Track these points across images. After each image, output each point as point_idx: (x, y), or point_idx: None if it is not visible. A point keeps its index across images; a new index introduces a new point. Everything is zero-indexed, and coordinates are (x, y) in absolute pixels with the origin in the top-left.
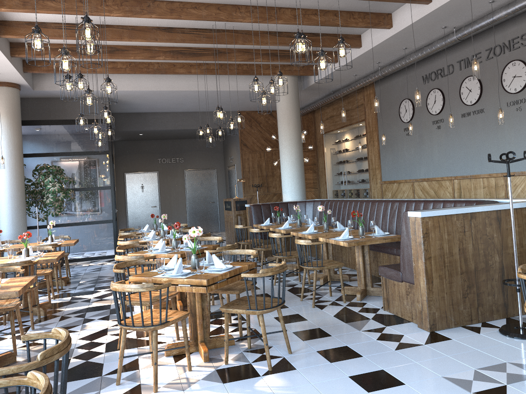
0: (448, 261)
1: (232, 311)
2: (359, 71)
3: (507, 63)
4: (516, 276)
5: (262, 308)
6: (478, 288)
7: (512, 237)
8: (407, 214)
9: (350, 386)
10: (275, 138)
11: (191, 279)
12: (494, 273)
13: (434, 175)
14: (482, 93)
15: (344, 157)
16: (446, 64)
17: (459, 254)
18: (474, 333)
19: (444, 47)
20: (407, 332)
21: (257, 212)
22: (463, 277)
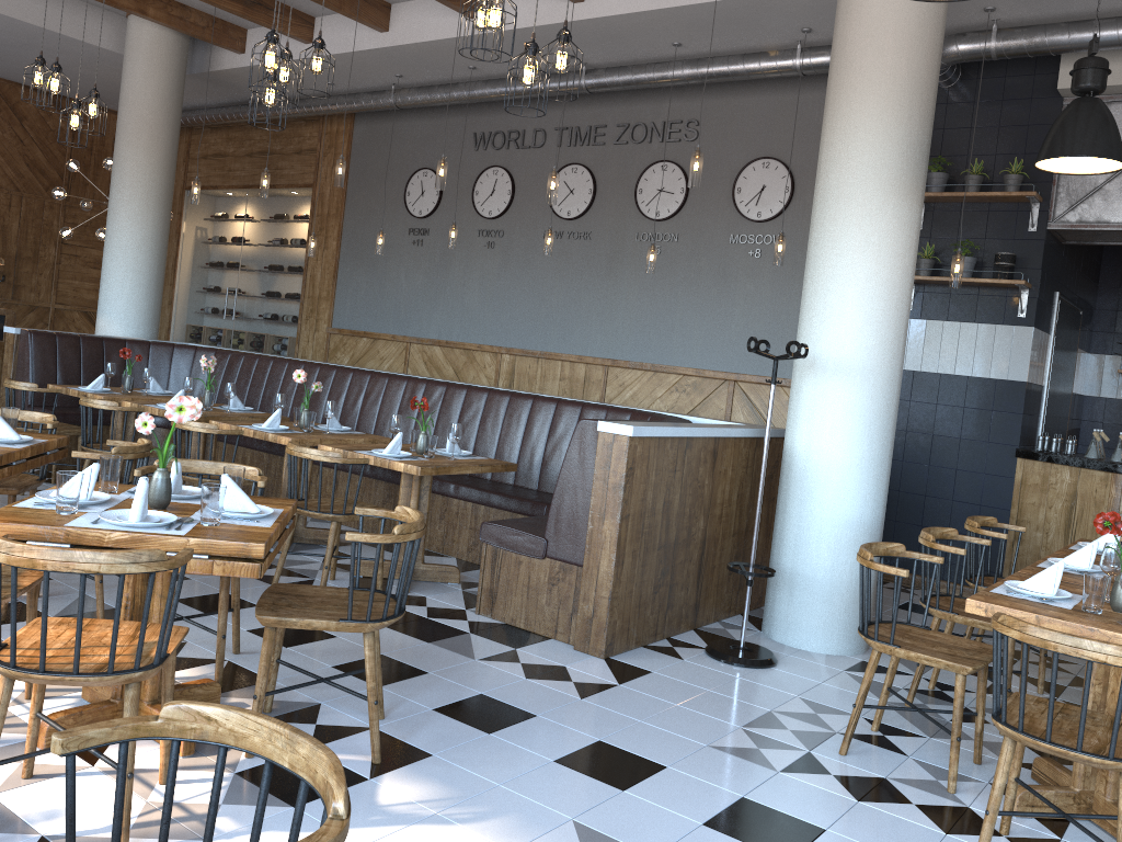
0: (648, 524)
1: (296, 623)
2: (346, 79)
3: (654, 163)
4: (752, 558)
5: (372, 617)
6: (673, 575)
7: (759, 491)
8: (590, 426)
9: (578, 782)
10: (76, 170)
11: (215, 540)
12: (694, 550)
13: (462, 337)
14: (594, 202)
15: (239, 257)
16: (532, 126)
17: (662, 512)
18: (674, 658)
19: (553, 94)
20: (565, 659)
21: (45, 352)
22: (660, 555)
